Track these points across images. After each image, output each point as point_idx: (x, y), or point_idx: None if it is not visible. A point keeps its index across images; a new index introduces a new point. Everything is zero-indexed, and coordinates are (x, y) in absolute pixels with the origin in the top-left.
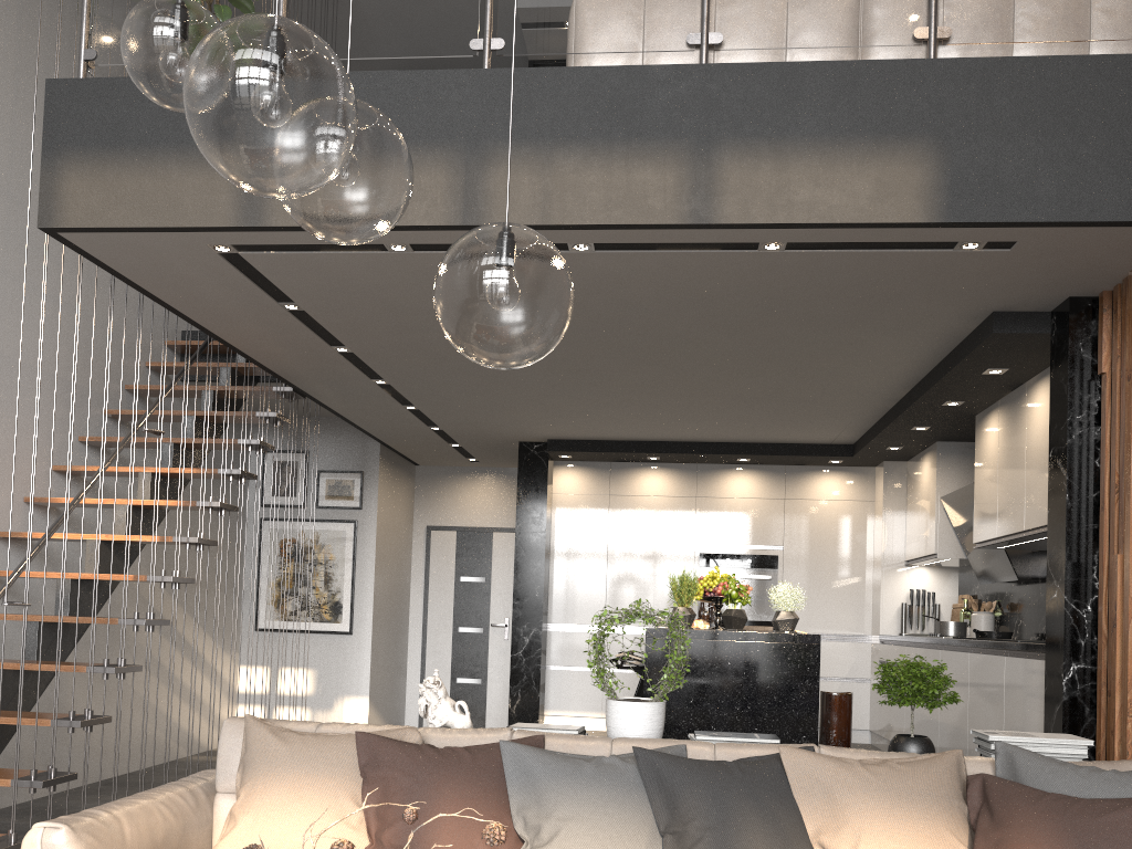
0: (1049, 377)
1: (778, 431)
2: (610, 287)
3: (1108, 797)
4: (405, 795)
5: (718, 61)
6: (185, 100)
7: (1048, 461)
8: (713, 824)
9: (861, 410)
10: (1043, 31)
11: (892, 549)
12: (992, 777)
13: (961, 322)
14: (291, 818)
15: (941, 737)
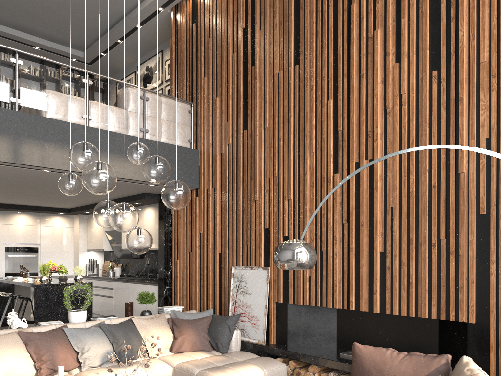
0: (152, 207)
1: (46, 204)
2: (42, 176)
3: (195, 318)
4: (45, 346)
5: (90, 123)
6: (117, 218)
7: (158, 234)
8: (125, 338)
9: (84, 203)
10: (168, 135)
11: (82, 245)
12: (173, 318)
13: (135, 193)
14: (9, 360)
15: (114, 308)
